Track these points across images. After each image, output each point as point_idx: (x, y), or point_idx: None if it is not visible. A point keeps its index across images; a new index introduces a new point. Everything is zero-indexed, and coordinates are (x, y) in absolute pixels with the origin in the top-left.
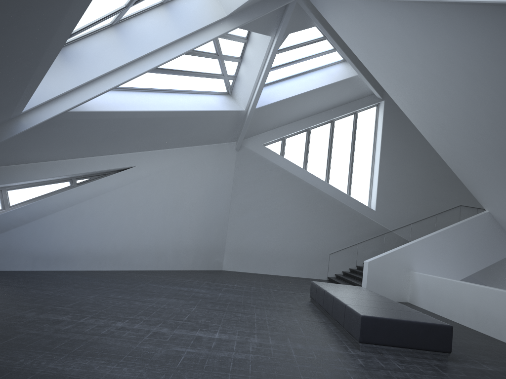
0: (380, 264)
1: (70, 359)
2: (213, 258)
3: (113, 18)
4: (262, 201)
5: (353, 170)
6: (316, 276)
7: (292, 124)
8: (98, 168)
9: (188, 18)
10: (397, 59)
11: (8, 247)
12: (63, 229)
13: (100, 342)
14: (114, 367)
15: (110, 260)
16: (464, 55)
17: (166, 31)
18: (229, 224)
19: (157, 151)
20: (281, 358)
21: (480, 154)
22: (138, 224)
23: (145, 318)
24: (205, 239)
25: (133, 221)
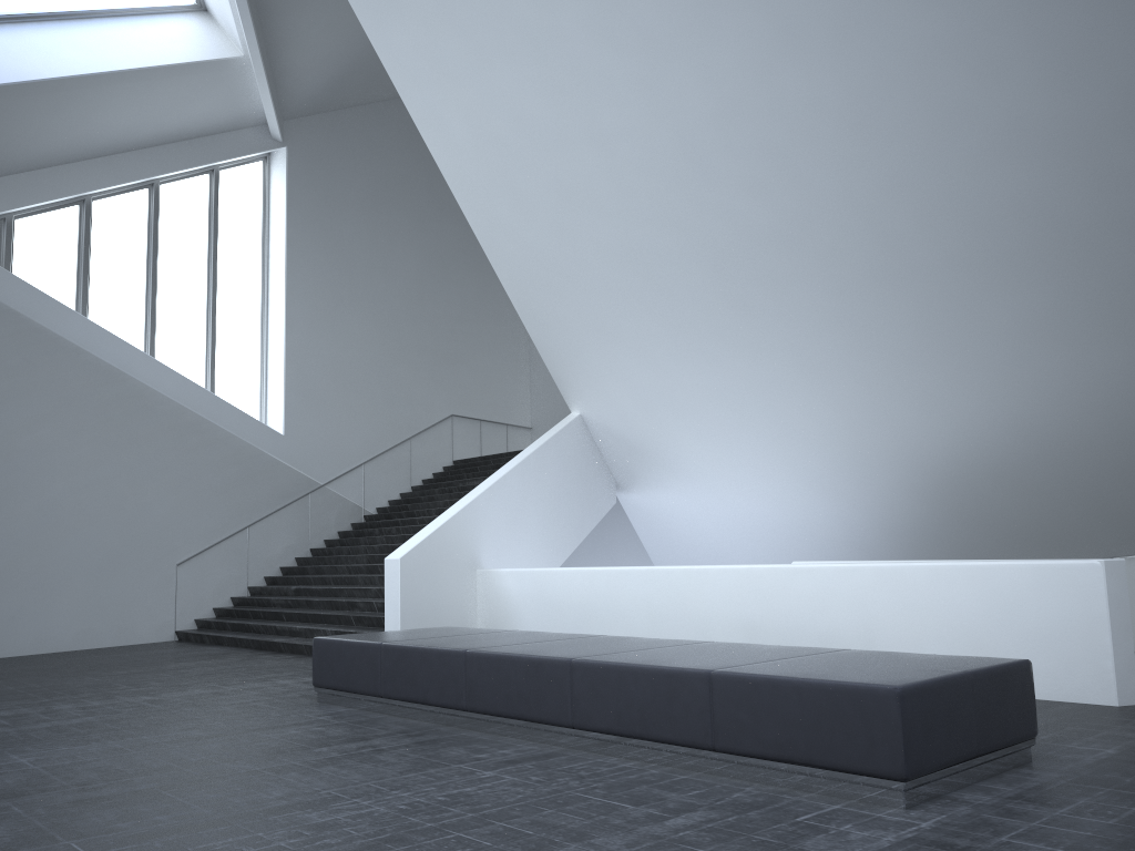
0: (423, 562)
1: None
2: None
3: None
4: None
5: (217, 326)
6: (145, 634)
7: (41, 175)
8: None
9: None
10: None
11: None
12: None
13: None
14: None
15: None
16: None
17: None
18: None
19: None
20: None
21: (654, 265)
22: None
23: None
24: None
25: None
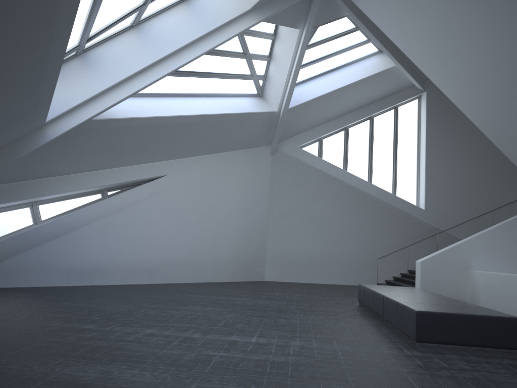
0: (434, 264)
1: (88, 365)
2: (253, 269)
3: (132, 18)
4: (302, 206)
5: (397, 167)
6: (365, 282)
7: (329, 123)
8: (128, 178)
9: (210, 14)
10: (437, 36)
11: (41, 262)
12: (96, 242)
13: (124, 348)
14: (136, 372)
15: (146, 273)
16: (514, 17)
17: (188, 29)
18: (268, 232)
19: (189, 159)
20: (326, 359)
21: None
22: (173, 235)
23: (176, 324)
24: (244, 248)
25: (168, 232)
